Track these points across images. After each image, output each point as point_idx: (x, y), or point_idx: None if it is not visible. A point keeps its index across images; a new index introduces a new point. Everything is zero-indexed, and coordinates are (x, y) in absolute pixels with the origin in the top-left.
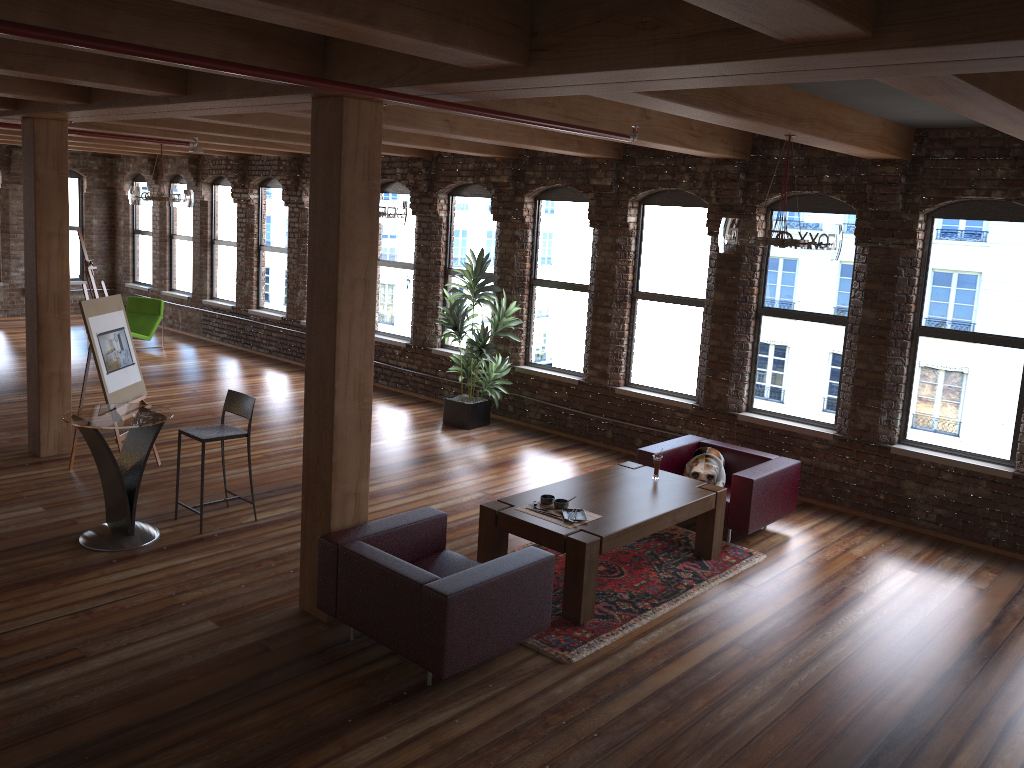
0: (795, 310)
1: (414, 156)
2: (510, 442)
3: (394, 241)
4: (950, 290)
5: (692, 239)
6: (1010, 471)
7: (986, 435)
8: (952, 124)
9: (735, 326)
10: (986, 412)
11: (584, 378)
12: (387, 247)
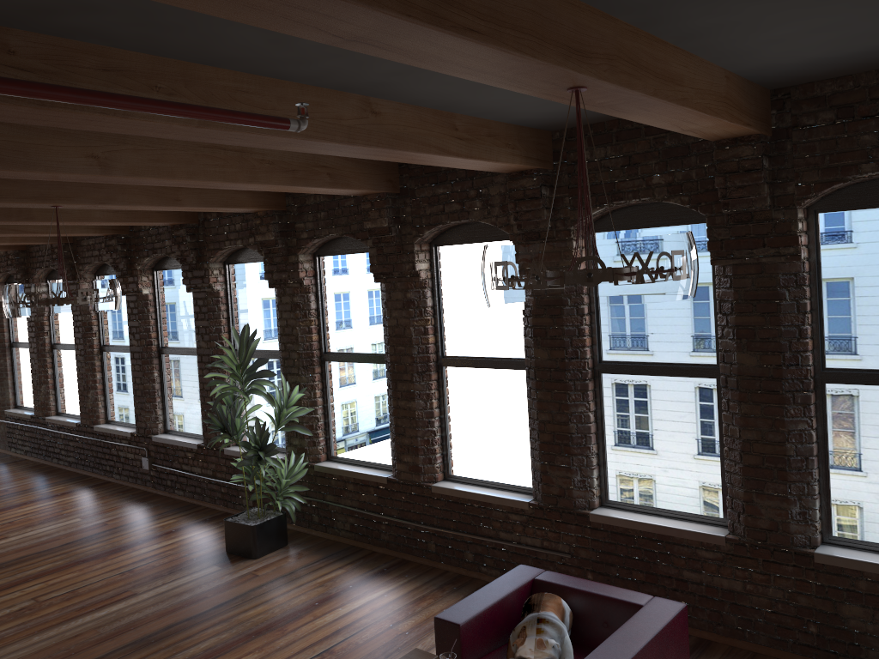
0: (644, 362)
1: (173, 223)
2: (304, 575)
3: (177, 324)
4: (860, 312)
5: None
6: None
7: None
8: (827, 70)
9: (568, 392)
10: None
11: (394, 474)
12: (171, 332)
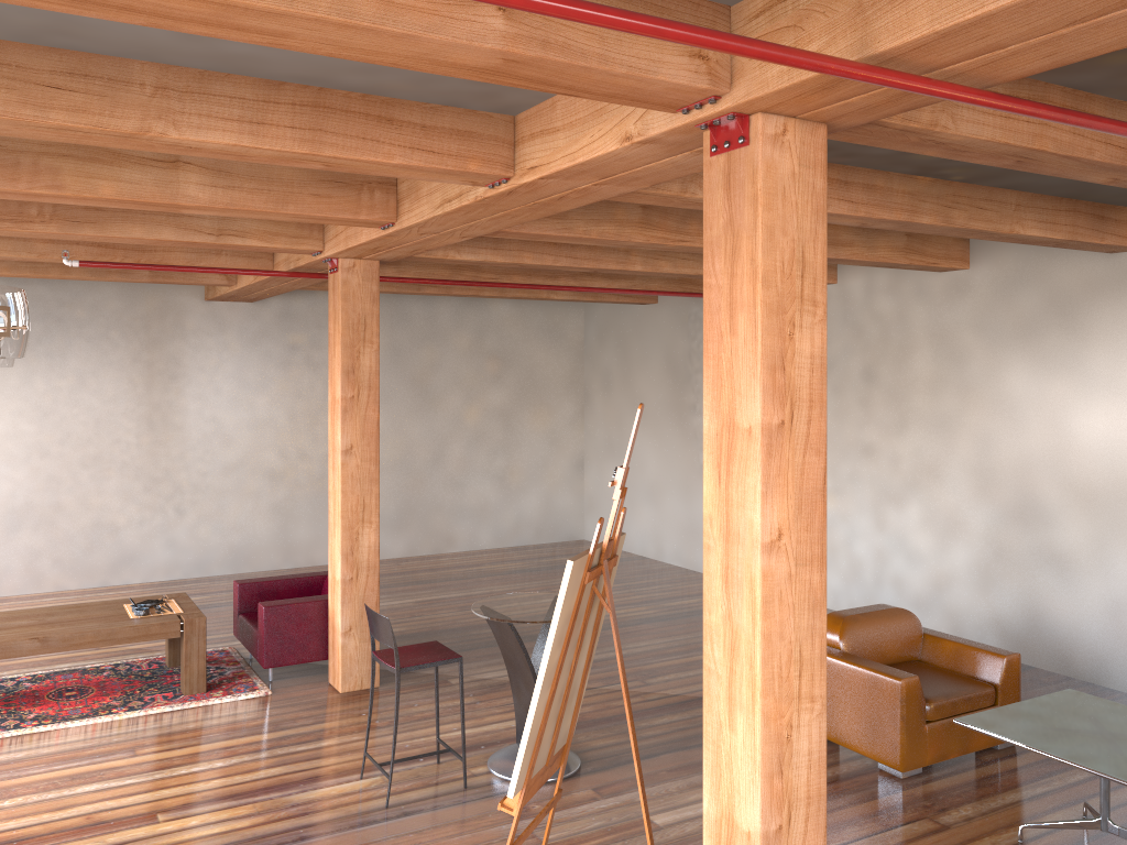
0: None
1: None
2: None
3: None
4: None
5: None
6: None
7: None
8: None
9: None
10: None
11: None
12: None
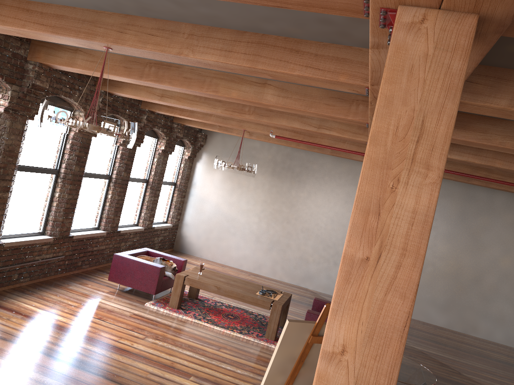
0: (93, 173)
1: None
2: None
3: None
4: (134, 162)
5: None
6: (143, 227)
7: (133, 216)
8: None
9: (80, 185)
10: (135, 208)
11: None
12: None
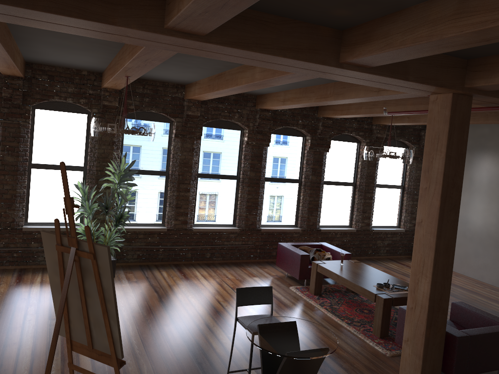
0: (278, 178)
1: (21, 76)
2: (154, 276)
3: None
4: (332, 166)
5: (229, 145)
6: (355, 229)
7: (343, 218)
8: None
9: (259, 187)
10: (343, 210)
11: (169, 226)
12: None
